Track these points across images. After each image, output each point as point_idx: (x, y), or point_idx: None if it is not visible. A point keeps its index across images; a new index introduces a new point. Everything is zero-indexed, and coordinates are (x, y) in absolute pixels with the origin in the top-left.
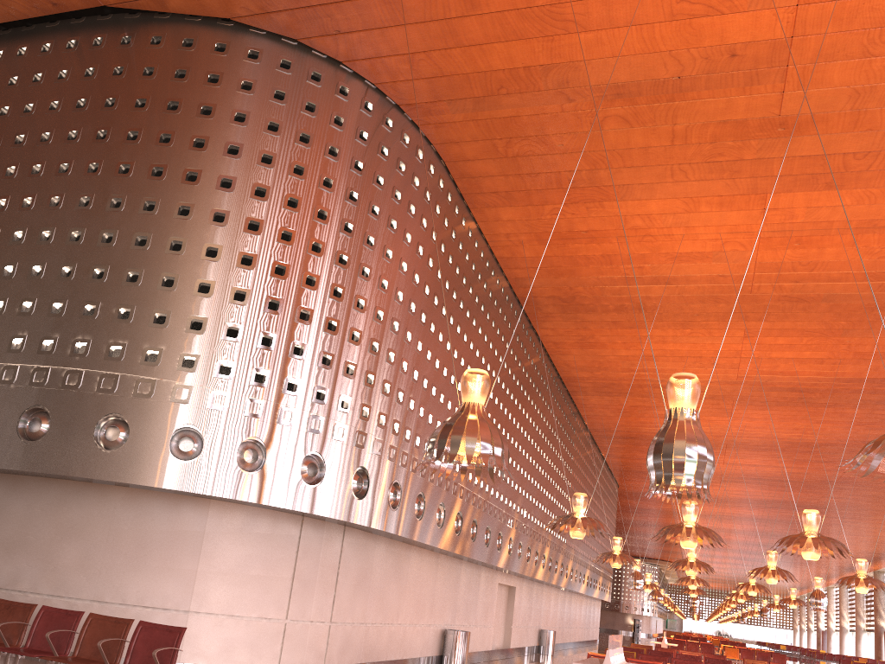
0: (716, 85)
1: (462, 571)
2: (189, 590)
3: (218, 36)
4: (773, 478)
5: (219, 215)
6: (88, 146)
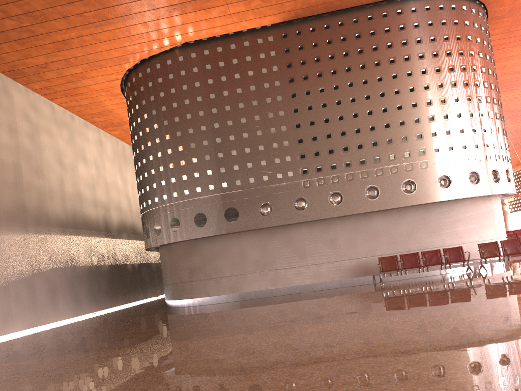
0: None
1: None
2: (496, 231)
3: (450, 2)
4: None
5: (476, 83)
6: (417, 62)
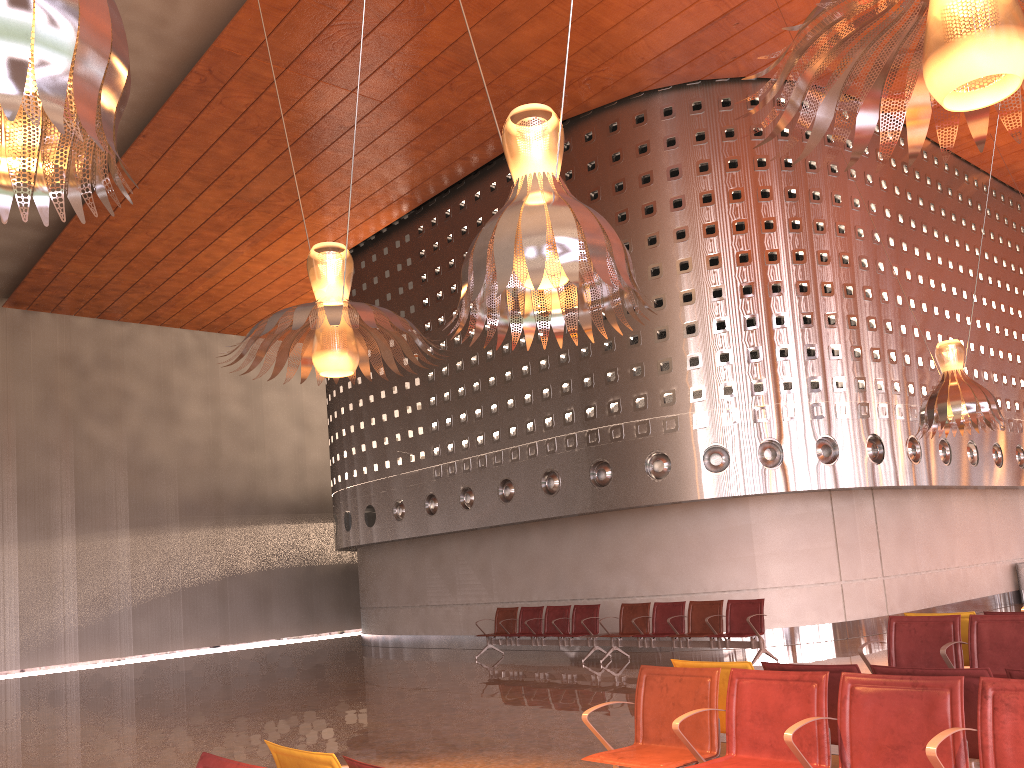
0: None
1: (1021, 501)
2: (752, 572)
3: (634, 110)
4: None
5: (684, 264)
6: None
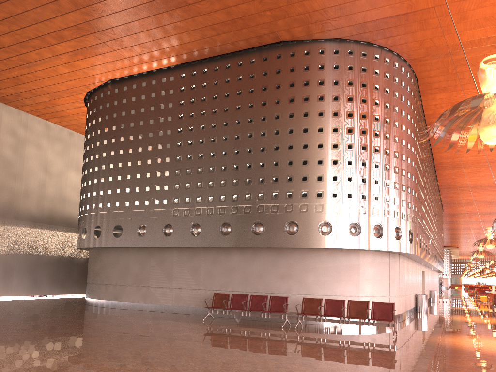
0: None
1: (416, 267)
2: (358, 288)
3: (334, 46)
4: None
5: (350, 129)
6: (286, 106)
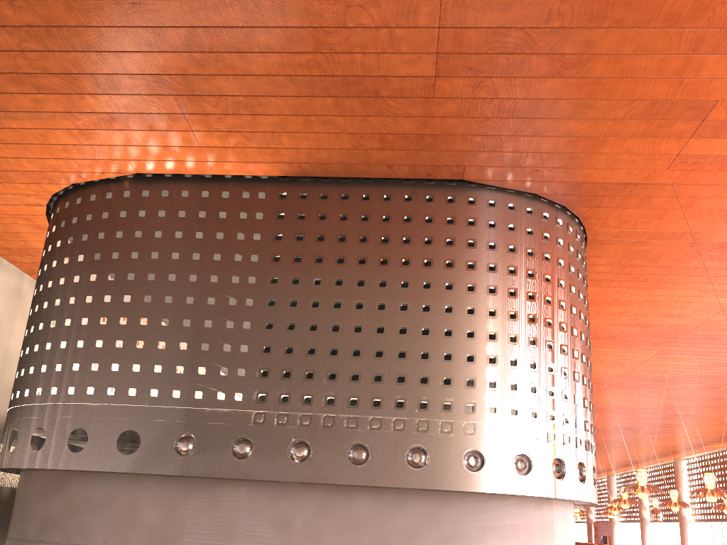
0: None
1: None
2: None
3: (526, 203)
4: None
5: (549, 321)
6: (463, 272)
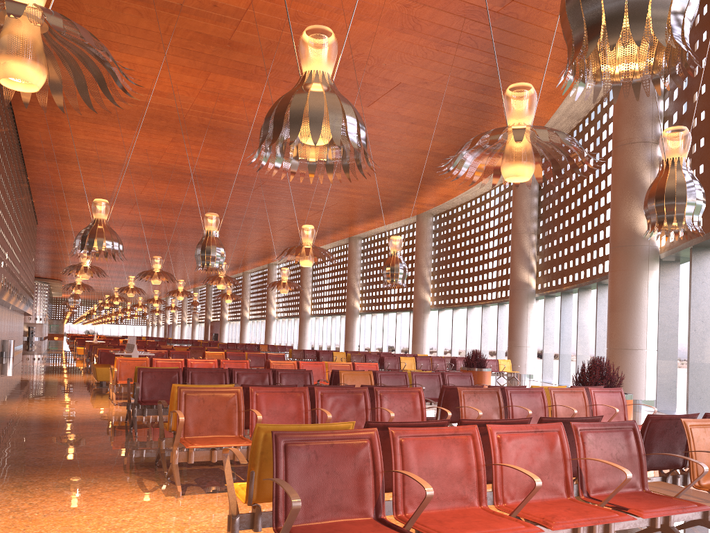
0: (201, 15)
1: None
2: None
3: None
4: (161, 225)
5: None
6: None
